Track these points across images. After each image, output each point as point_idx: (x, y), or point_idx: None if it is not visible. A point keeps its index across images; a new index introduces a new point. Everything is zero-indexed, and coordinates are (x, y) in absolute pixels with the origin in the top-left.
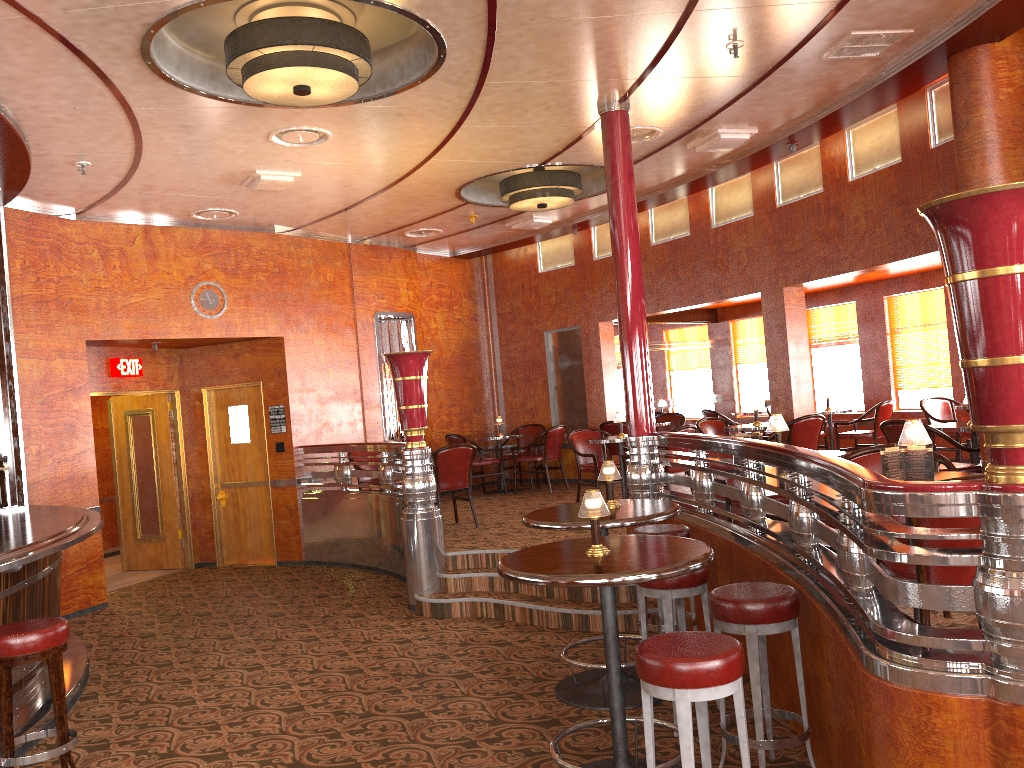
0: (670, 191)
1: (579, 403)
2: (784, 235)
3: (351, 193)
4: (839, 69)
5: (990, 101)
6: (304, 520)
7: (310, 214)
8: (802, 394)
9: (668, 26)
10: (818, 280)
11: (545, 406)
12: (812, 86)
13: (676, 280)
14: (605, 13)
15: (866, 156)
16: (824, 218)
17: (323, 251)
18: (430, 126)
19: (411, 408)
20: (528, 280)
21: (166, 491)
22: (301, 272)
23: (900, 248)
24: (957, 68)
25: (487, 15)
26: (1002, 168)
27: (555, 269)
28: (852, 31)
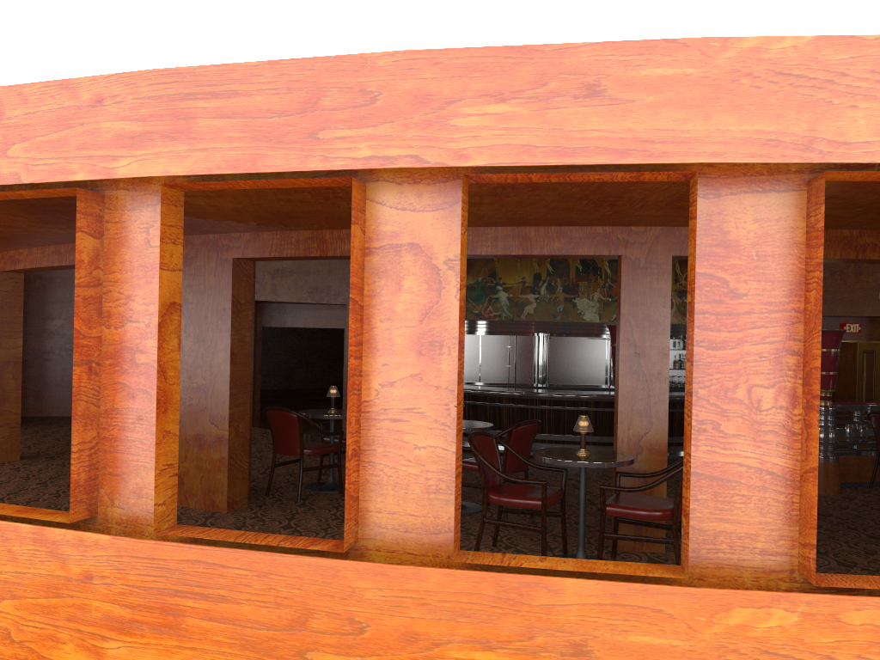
0: None
1: None
2: None
3: None
4: None
5: None
6: None
7: None
8: None
9: None
10: None
11: None
12: None
13: None
14: None
15: None
16: None
17: None
18: None
19: None
20: None
21: (876, 396)
22: None
23: None
24: None
25: None
26: None
27: None
28: None
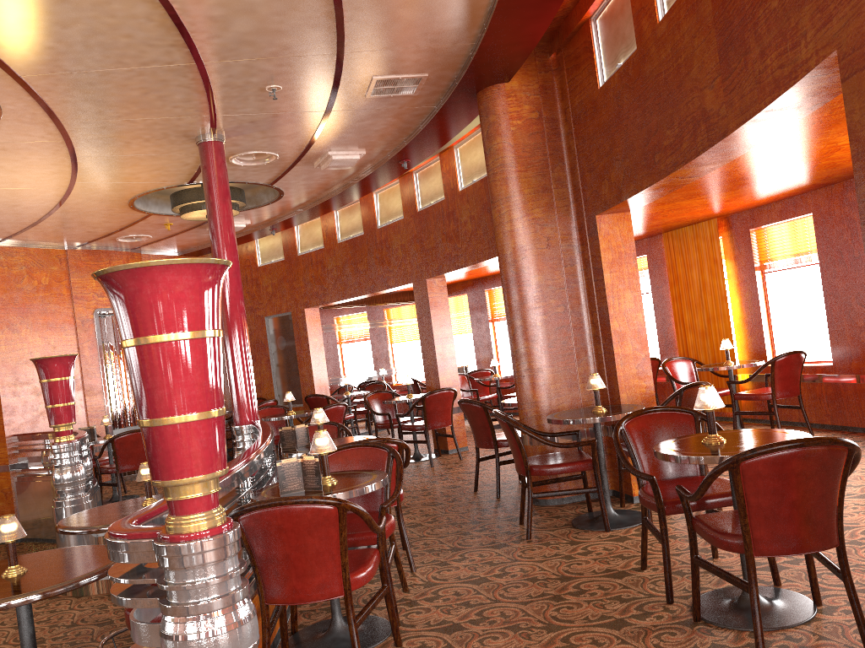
0: (331, 199)
1: (295, 378)
2: (424, 235)
3: (27, 211)
4: (391, 104)
5: (504, 132)
6: (18, 501)
7: (4, 228)
8: (447, 368)
9: (194, 75)
10: (448, 273)
11: (269, 381)
12: (380, 117)
13: (357, 272)
14: (120, 66)
15: (468, 170)
16: (447, 221)
17: (37, 258)
18: (46, 157)
19: (55, 407)
20: (250, 273)
21: None
22: (12, 278)
23: (492, 248)
24: (480, 104)
25: (3, 69)
26: (516, 188)
27: (270, 263)
28: (372, 76)
